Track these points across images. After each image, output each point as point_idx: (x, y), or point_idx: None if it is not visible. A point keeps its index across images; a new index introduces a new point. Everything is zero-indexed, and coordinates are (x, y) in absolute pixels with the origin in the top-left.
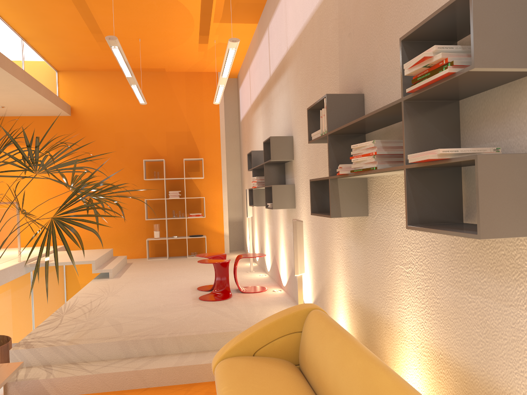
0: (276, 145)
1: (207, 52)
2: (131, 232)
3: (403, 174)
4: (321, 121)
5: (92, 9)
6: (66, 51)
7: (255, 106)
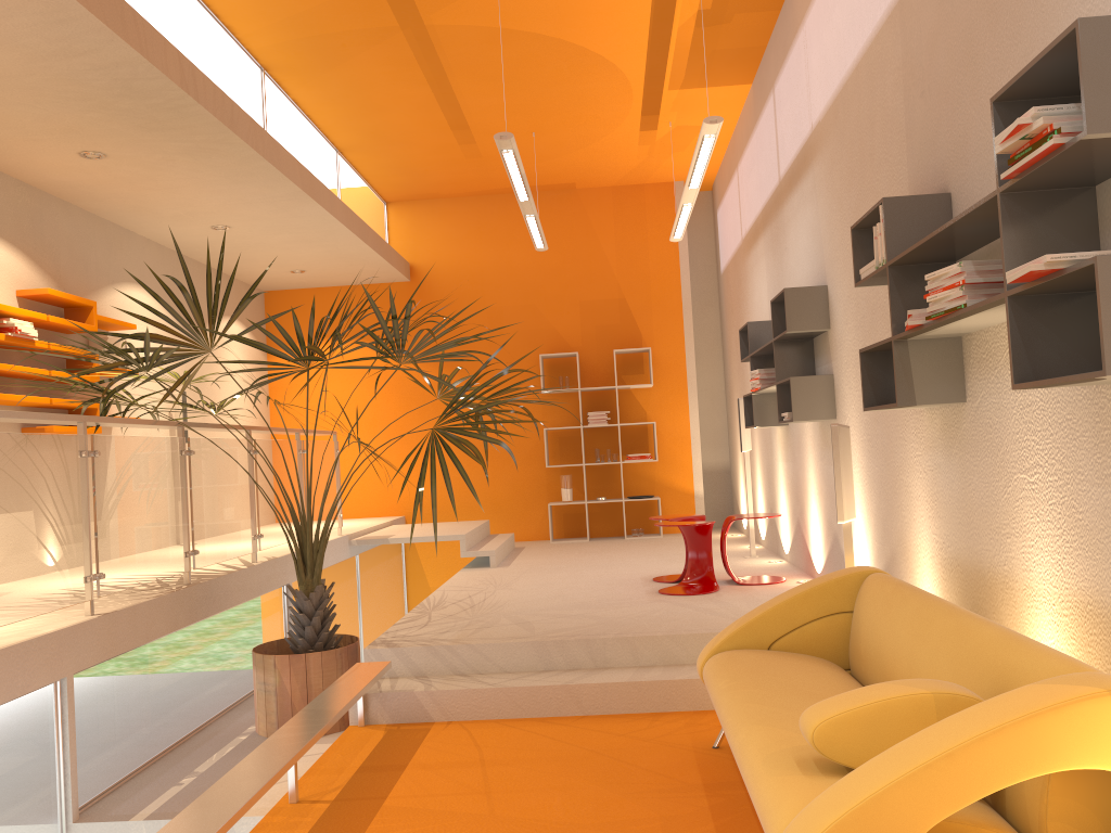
0: (795, 304)
1: (654, 145)
2: (519, 491)
3: None
4: (875, 244)
5: (457, 89)
6: (406, 165)
7: (751, 239)
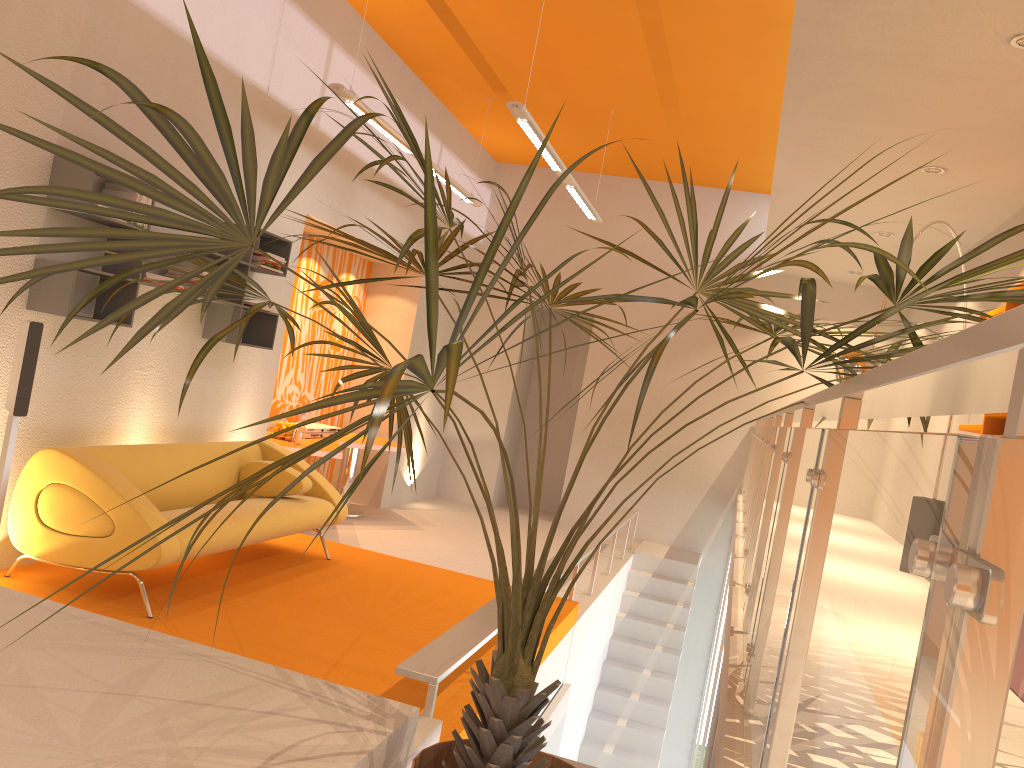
0: None
1: None
2: None
3: None
4: None
5: None
6: None
7: None
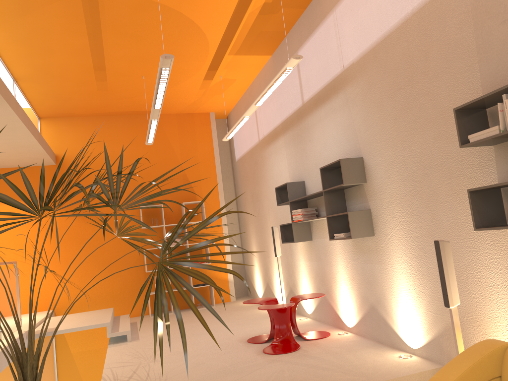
0: (347, 168)
1: (207, 89)
2: (128, 287)
3: None
4: (500, 115)
5: (105, 41)
6: (58, 93)
7: (269, 139)
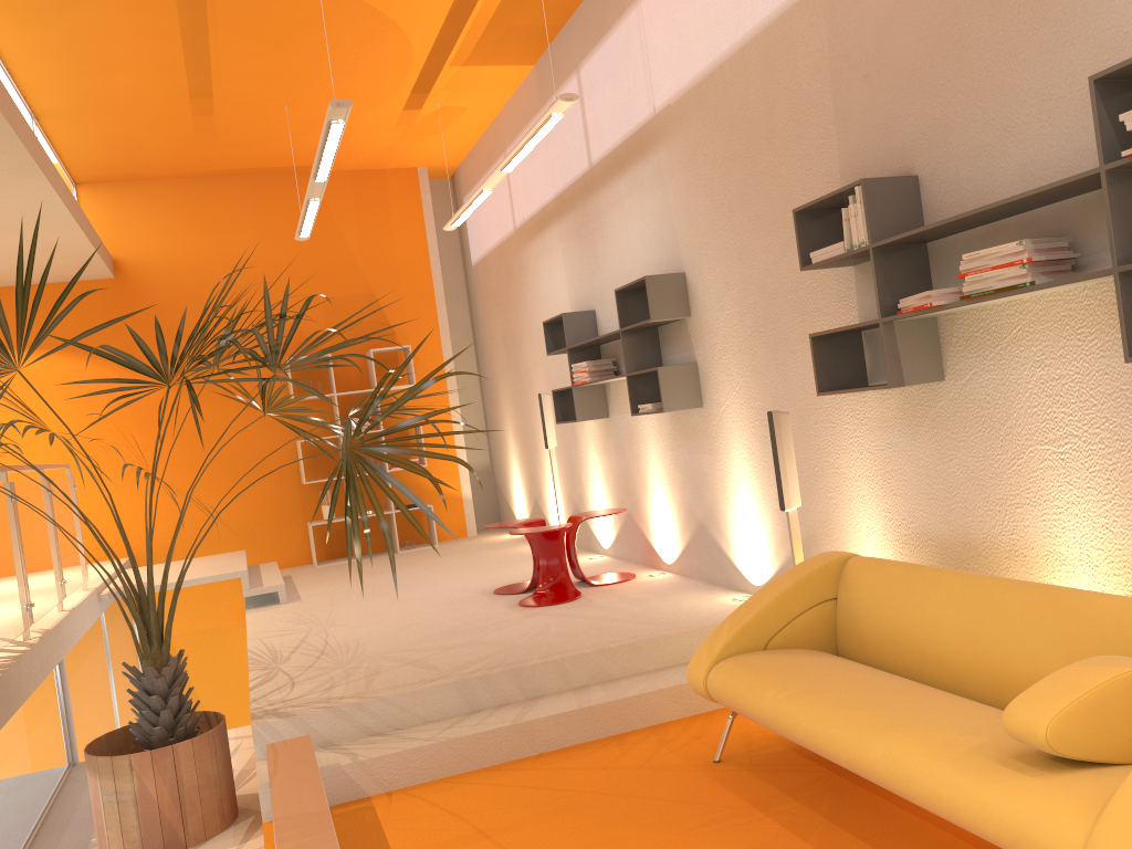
0: (657, 292)
1: (412, 126)
2: (270, 513)
3: (1038, 296)
4: (845, 226)
5: (215, 48)
6: (117, 138)
7: (534, 228)
